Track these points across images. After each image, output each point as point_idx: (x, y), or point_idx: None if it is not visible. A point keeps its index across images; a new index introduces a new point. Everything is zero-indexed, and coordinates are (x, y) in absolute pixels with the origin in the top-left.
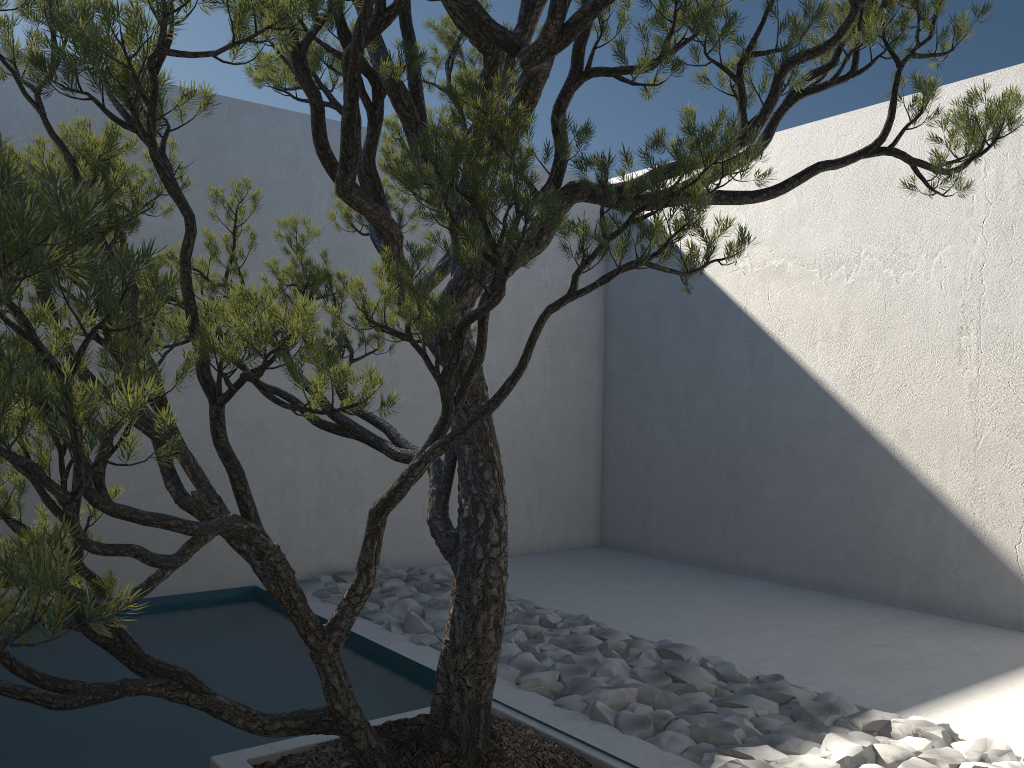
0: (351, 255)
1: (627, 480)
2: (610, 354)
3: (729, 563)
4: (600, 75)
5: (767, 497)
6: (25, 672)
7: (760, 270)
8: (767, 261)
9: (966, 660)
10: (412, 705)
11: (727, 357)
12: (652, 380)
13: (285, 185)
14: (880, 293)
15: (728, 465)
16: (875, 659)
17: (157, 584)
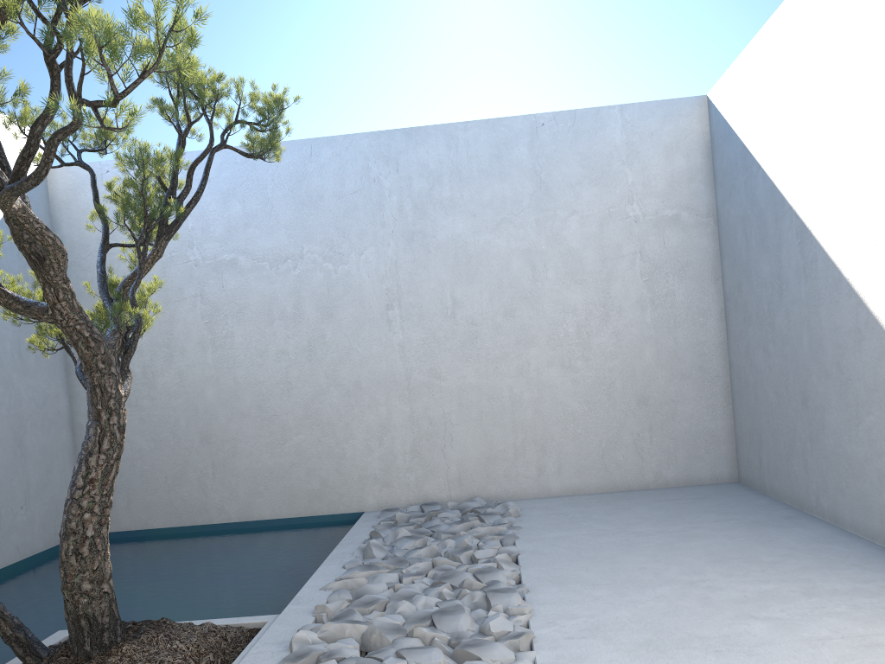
0: (422, 236)
1: (746, 411)
2: (725, 277)
3: (812, 506)
4: None
5: (829, 427)
6: None
7: (798, 157)
8: (802, 144)
9: (831, 653)
10: (246, 615)
11: (788, 265)
12: (749, 300)
13: (360, 193)
14: (883, 155)
15: (801, 390)
16: (705, 633)
17: None
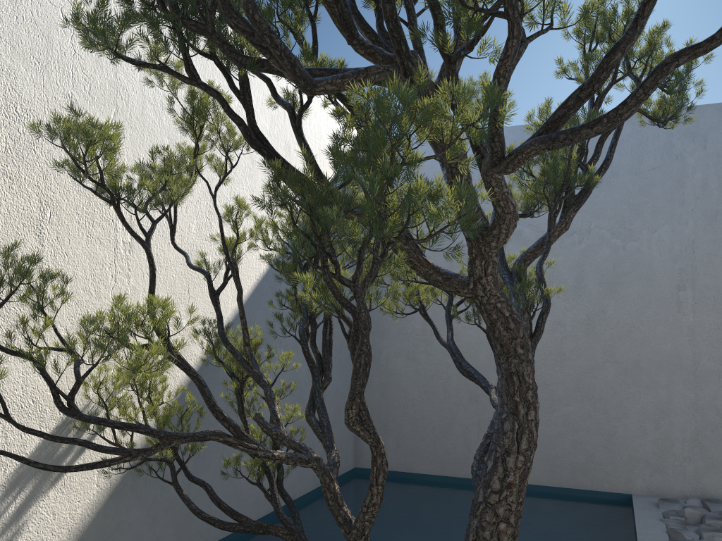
0: None
1: None
2: None
3: None
4: (457, 57)
5: None
6: (217, 503)
7: None
8: None
9: None
10: None
11: None
12: None
13: (659, 169)
14: None
15: None
16: None
17: (110, 463)
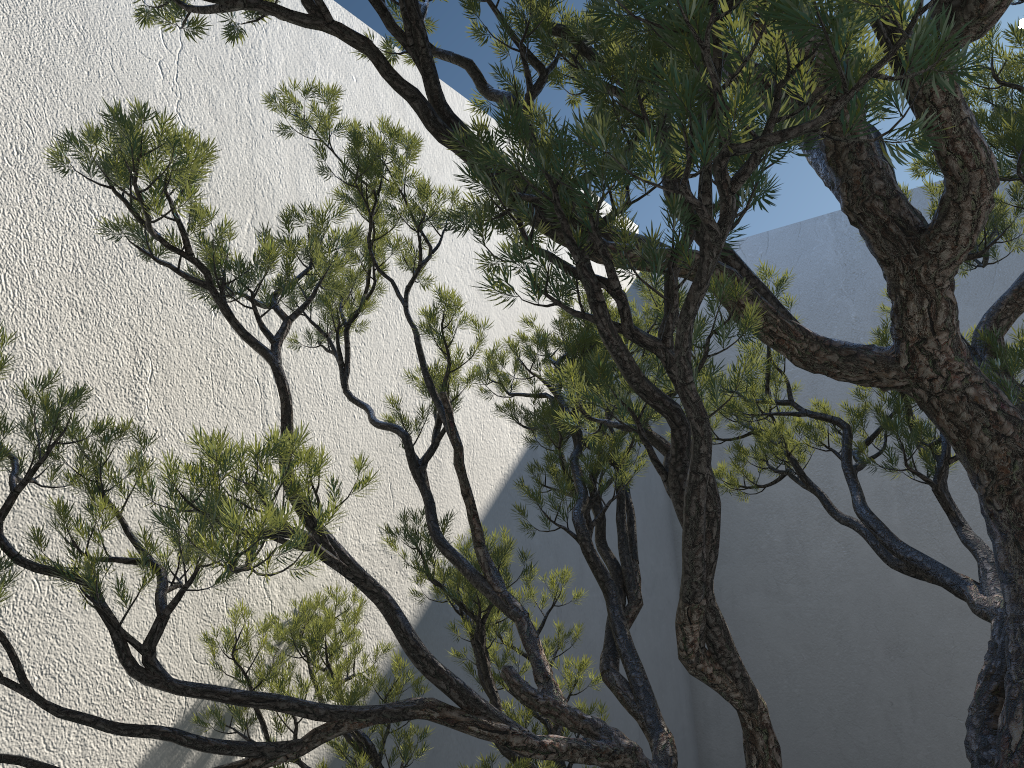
0: None
1: None
2: None
3: None
4: None
5: None
6: None
7: None
8: None
9: None
10: None
11: None
12: None
13: None
14: None
15: None
16: None
17: None
